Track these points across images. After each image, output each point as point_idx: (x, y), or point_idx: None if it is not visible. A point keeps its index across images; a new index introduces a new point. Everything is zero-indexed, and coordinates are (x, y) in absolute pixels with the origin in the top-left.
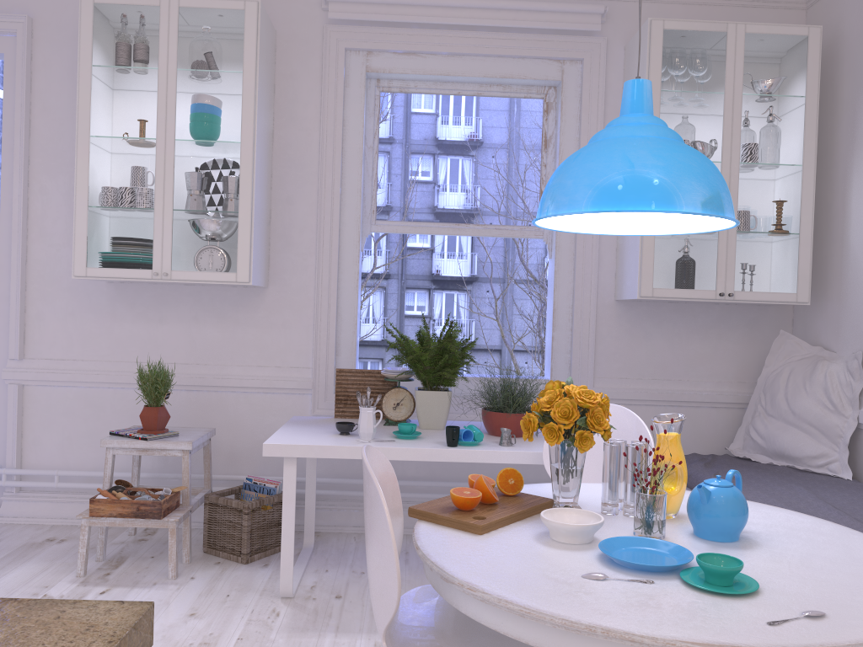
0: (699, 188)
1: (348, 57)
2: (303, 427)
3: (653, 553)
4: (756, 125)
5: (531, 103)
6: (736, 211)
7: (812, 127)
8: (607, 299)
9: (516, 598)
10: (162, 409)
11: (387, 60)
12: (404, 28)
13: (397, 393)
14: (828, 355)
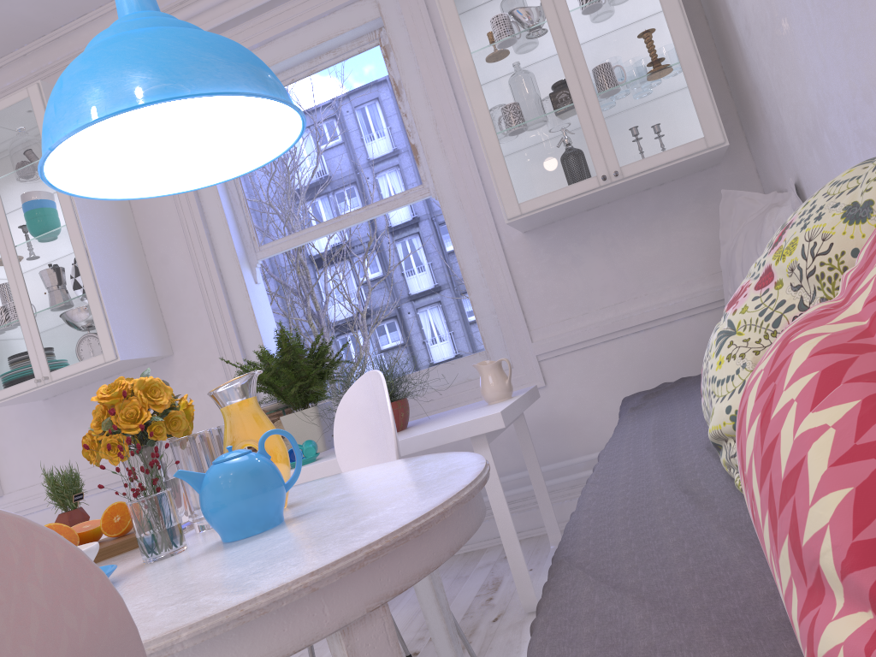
0: (136, 74)
1: None
2: None
3: None
4: None
5: (368, 55)
6: (586, 70)
7: None
8: (513, 235)
9: None
10: (75, 512)
11: None
12: None
13: (280, 425)
14: (781, 199)
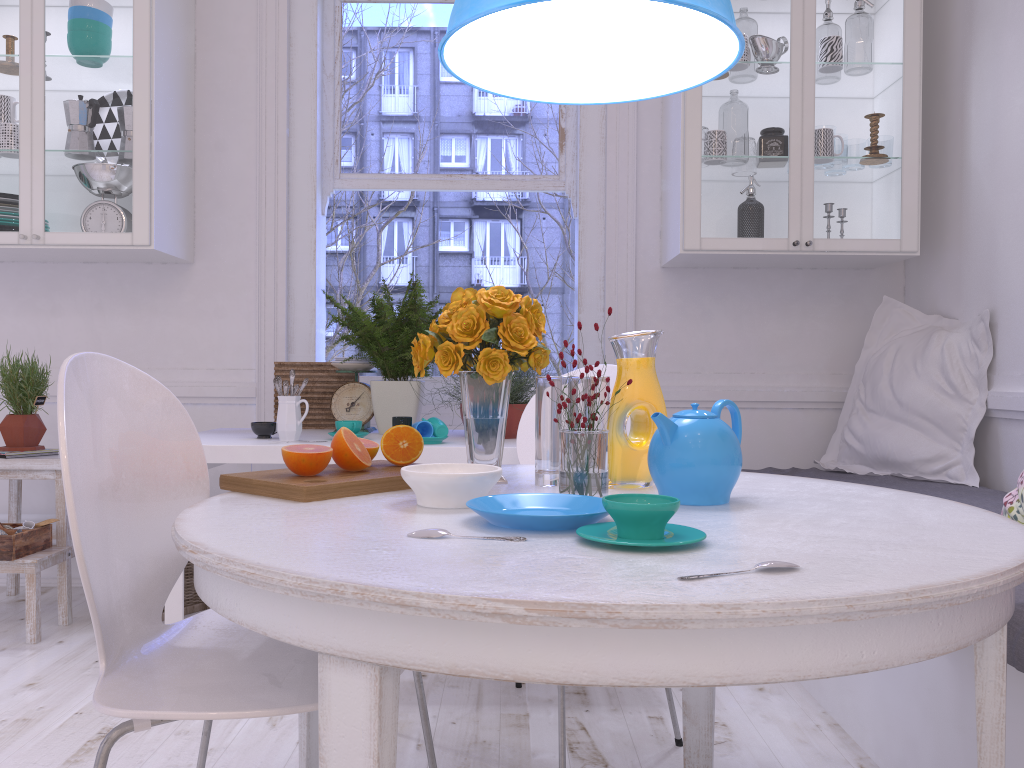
0: None
1: None
2: (216, 434)
3: (563, 513)
4: (837, 10)
5: None
6: (812, 128)
7: (915, 10)
8: (650, 266)
9: (249, 556)
10: (32, 418)
11: None
12: None
13: (352, 390)
14: (947, 325)
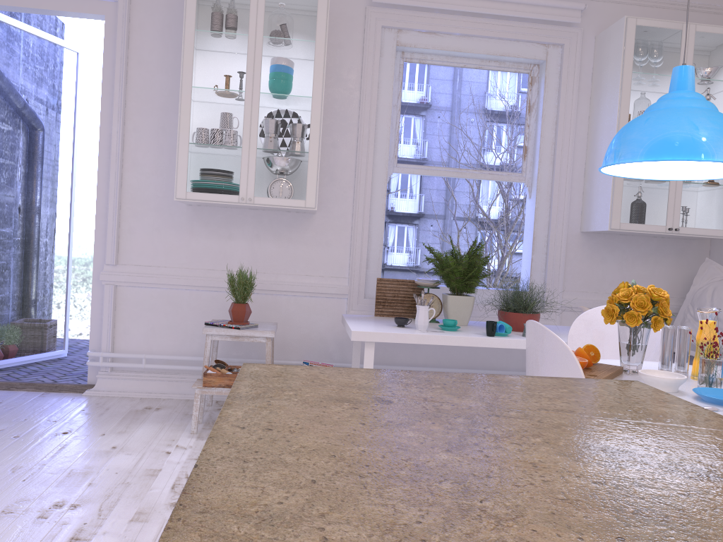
0: None
1: (383, 33)
2: (363, 321)
3: None
4: None
5: (519, 76)
6: None
7: None
8: (574, 231)
9: None
10: (247, 306)
11: (413, 37)
12: (429, 12)
13: (428, 298)
14: None
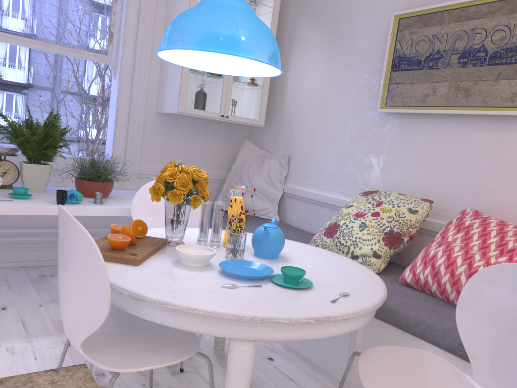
0: (271, 49)
1: None
2: None
3: (247, 269)
4: None
5: None
6: None
7: (275, 27)
8: (151, 111)
9: (198, 306)
10: None
11: None
12: None
13: (4, 165)
14: (269, 155)
